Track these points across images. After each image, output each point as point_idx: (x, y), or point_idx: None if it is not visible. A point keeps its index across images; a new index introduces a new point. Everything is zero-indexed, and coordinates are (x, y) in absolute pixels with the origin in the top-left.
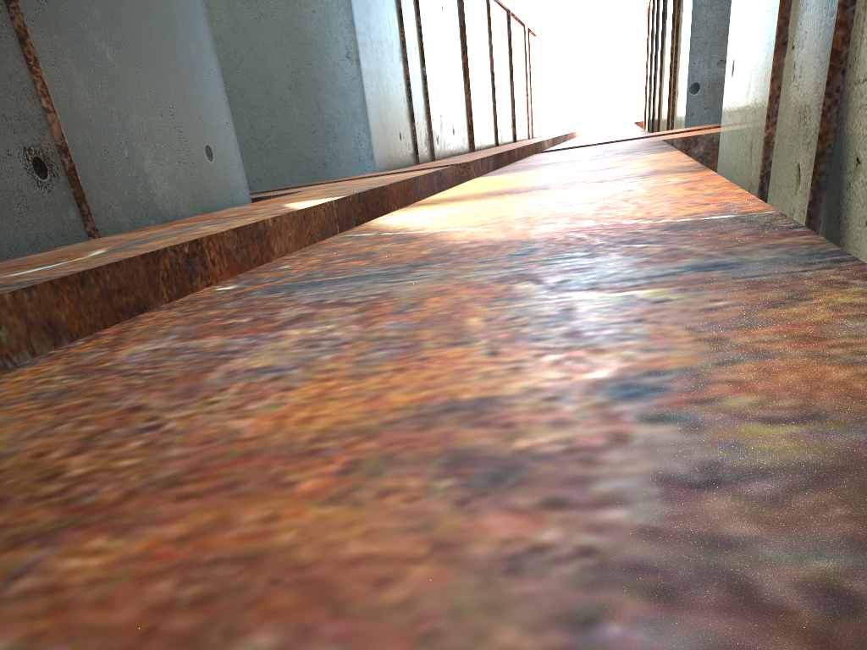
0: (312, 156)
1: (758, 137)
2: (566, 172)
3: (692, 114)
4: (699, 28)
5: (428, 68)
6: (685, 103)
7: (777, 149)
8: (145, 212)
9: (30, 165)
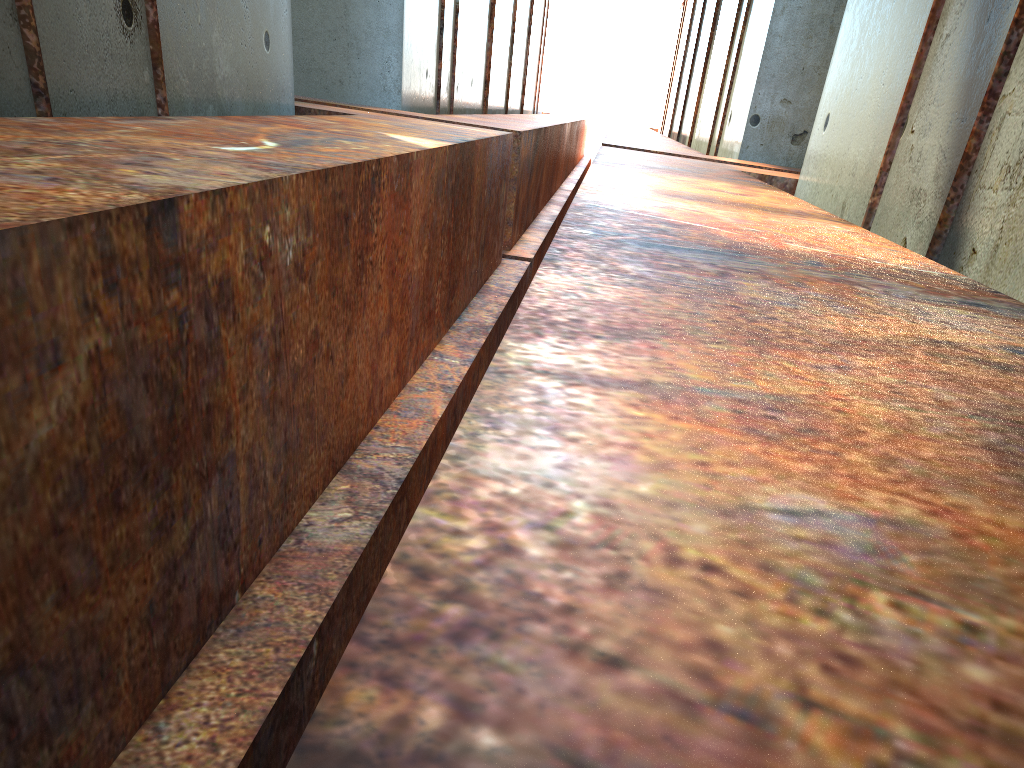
0: (328, 68)
1: (854, 200)
2: (697, 186)
3: (747, 147)
4: (770, 58)
5: None
6: (742, 133)
7: (879, 218)
8: (206, 94)
9: (119, 6)
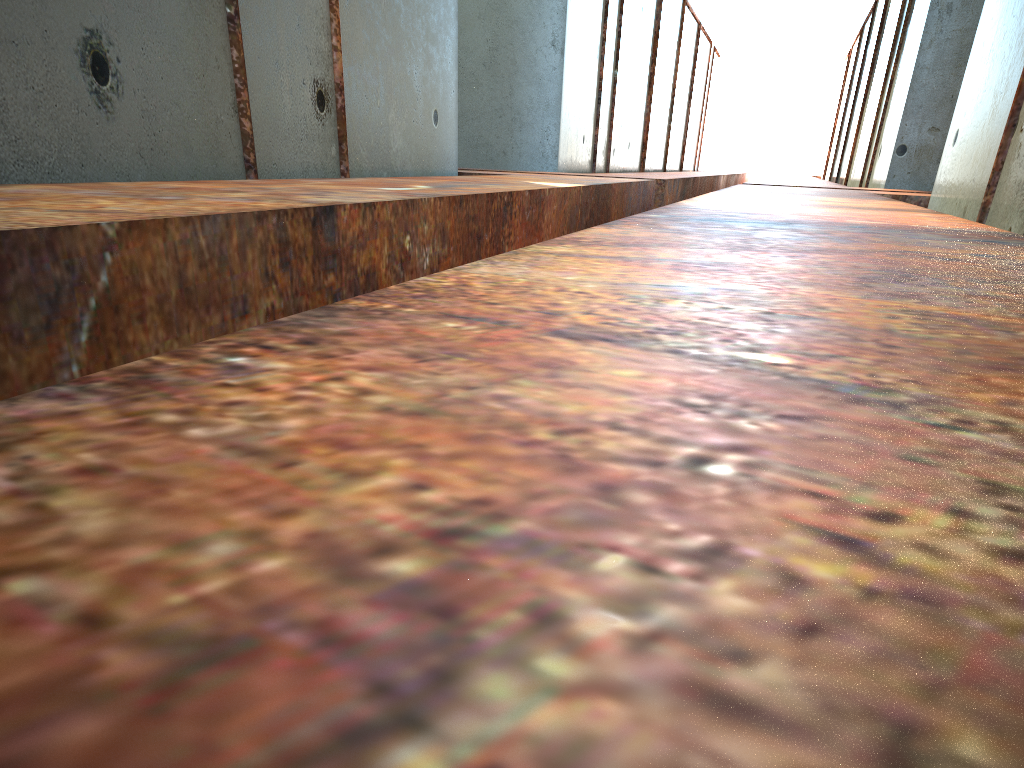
0: (493, 142)
1: (973, 203)
2: (808, 199)
3: (893, 176)
4: (917, 90)
5: (619, 71)
6: (888, 164)
7: (991, 214)
8: (381, 163)
9: (314, 97)
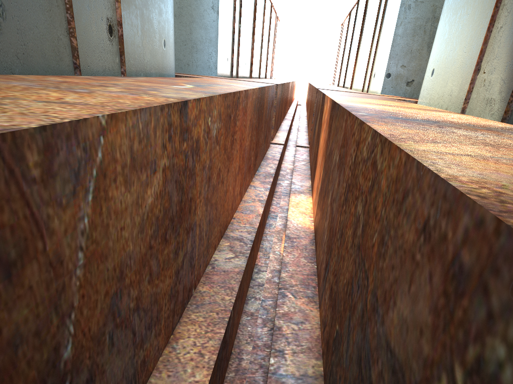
0: (182, 58)
1: (452, 107)
2: (380, 101)
3: (385, 88)
4: (395, 46)
5: (241, 25)
6: (382, 82)
7: (468, 114)
8: (140, 68)
9: (107, 28)
